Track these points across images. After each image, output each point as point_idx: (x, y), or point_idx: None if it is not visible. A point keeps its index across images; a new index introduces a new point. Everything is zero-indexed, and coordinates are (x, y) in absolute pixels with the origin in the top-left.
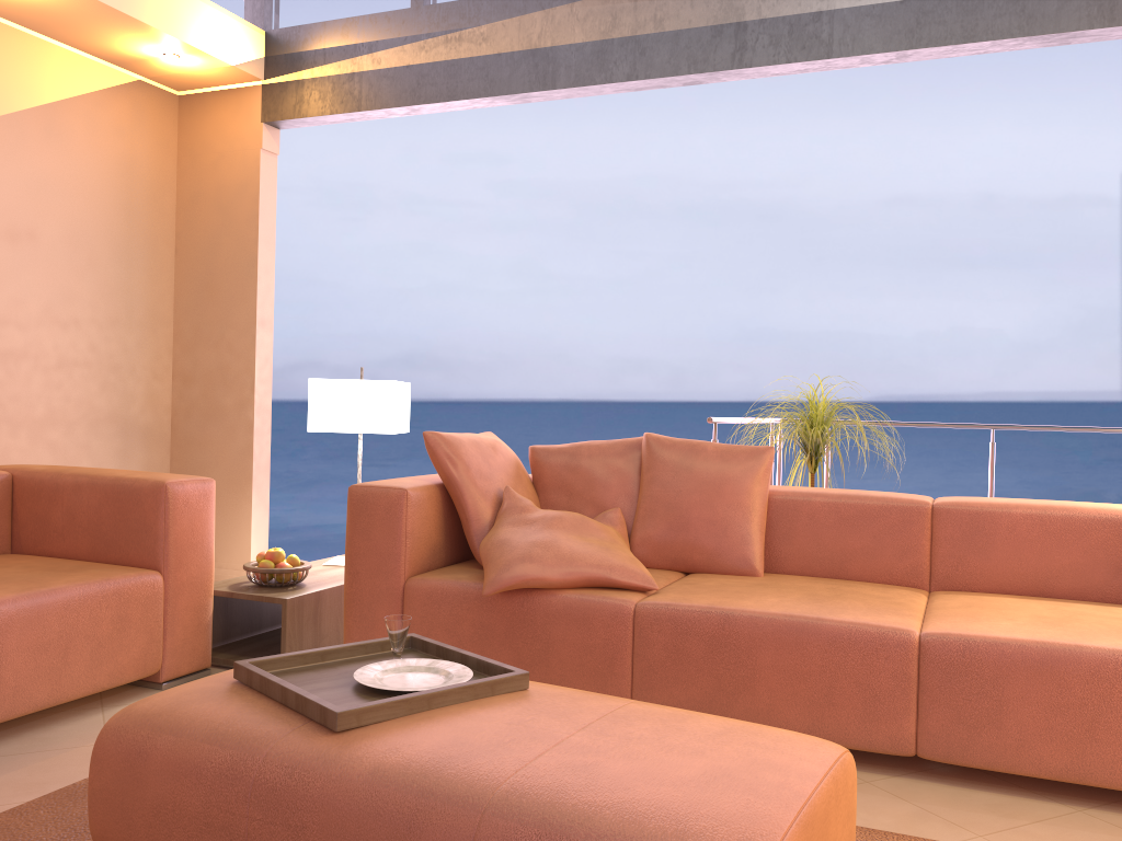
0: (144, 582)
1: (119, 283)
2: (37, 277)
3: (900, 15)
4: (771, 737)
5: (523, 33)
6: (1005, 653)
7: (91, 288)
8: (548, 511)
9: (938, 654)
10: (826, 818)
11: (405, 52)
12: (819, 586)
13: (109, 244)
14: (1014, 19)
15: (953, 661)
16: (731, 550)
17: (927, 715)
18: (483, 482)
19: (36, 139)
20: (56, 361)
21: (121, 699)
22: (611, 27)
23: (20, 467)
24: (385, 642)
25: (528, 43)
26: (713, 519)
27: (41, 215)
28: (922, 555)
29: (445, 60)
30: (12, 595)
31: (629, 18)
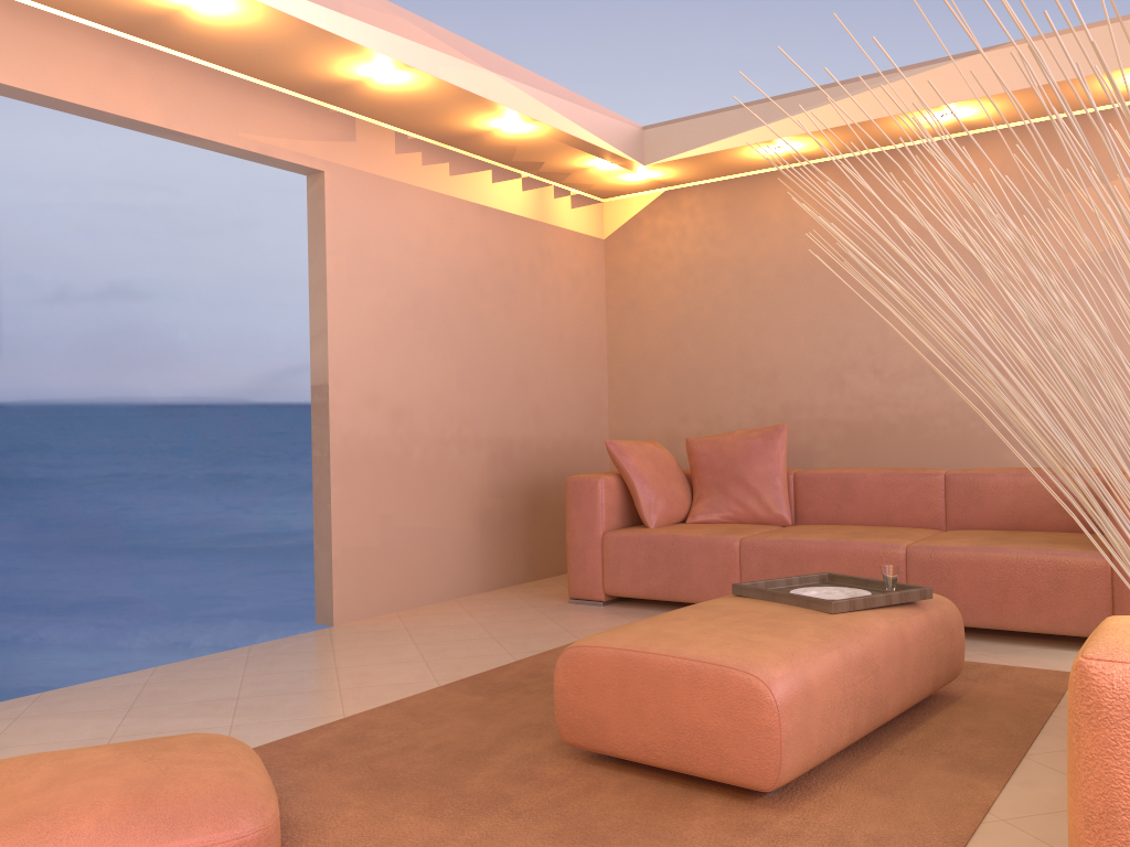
0: (1083, 558)
1: None
2: None
3: None
4: (743, 649)
5: None
6: None
7: None
8: None
9: None
10: (666, 679)
11: None
12: None
13: None
14: None
15: None
16: None
17: None
18: None
19: None
20: None
21: (1078, 648)
22: None
23: None
24: (904, 586)
25: None
26: None
27: None
28: None
29: None
30: (966, 545)
31: None
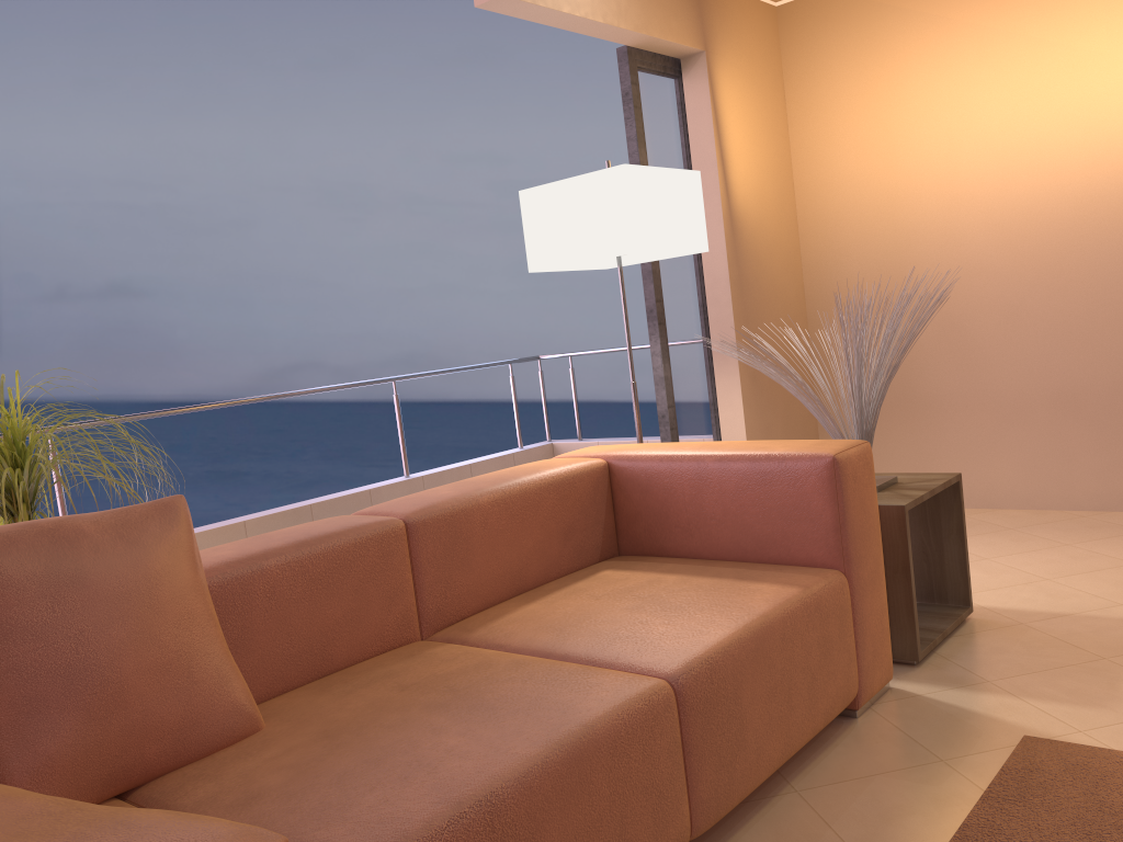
0: None
1: None
2: None
3: None
4: None
5: None
6: (735, 656)
7: None
8: None
9: (695, 694)
10: None
11: None
12: (381, 694)
13: None
14: None
15: (707, 695)
16: (212, 704)
17: (697, 780)
18: None
19: None
20: None
21: None
22: None
23: None
24: None
25: None
26: (164, 661)
27: None
28: (409, 595)
29: None
30: None
31: None
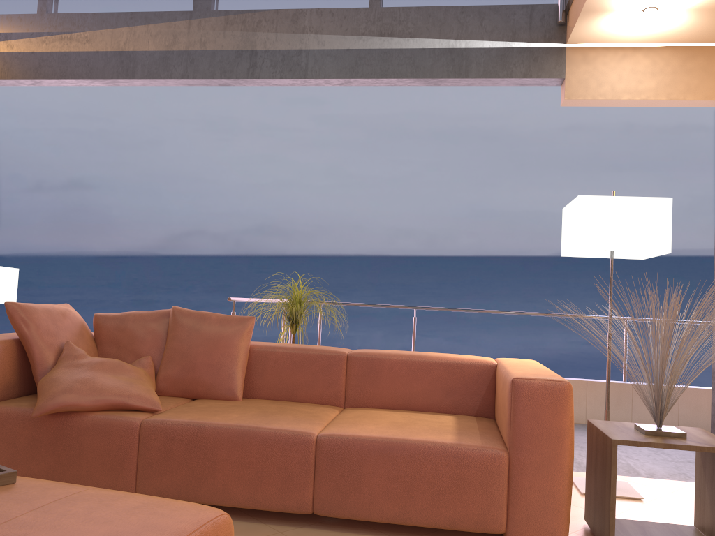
0: None
1: None
2: None
3: (346, 57)
4: (172, 508)
5: (114, 40)
6: (364, 445)
7: None
8: (94, 358)
9: (326, 447)
10: None
11: (32, 42)
12: (273, 406)
13: None
14: (408, 67)
15: (335, 452)
16: (222, 383)
17: (319, 487)
18: (50, 338)
19: None
20: None
21: None
22: (173, 43)
23: None
24: None
25: (117, 47)
26: (211, 363)
27: None
28: (340, 385)
29: (59, 51)
30: None
31: (184, 39)
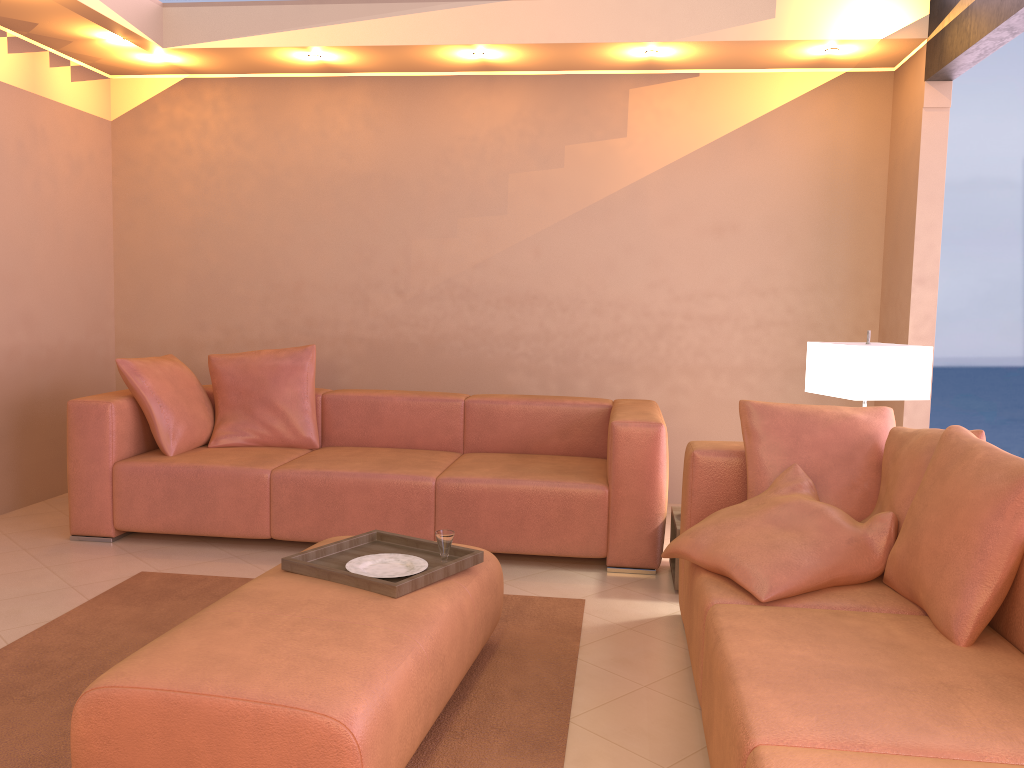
0: (587, 489)
1: (819, 253)
2: (738, 258)
3: None
4: (316, 676)
5: None
6: None
7: (789, 261)
8: (789, 497)
9: None
10: (225, 725)
11: None
12: (949, 677)
13: (808, 223)
14: None
15: None
16: (940, 597)
17: None
18: (773, 456)
19: (739, 152)
20: (754, 322)
21: (578, 567)
22: None
23: (620, 401)
24: (456, 549)
25: None
26: (937, 551)
27: (742, 210)
28: None
29: None
30: (490, 477)
31: None
